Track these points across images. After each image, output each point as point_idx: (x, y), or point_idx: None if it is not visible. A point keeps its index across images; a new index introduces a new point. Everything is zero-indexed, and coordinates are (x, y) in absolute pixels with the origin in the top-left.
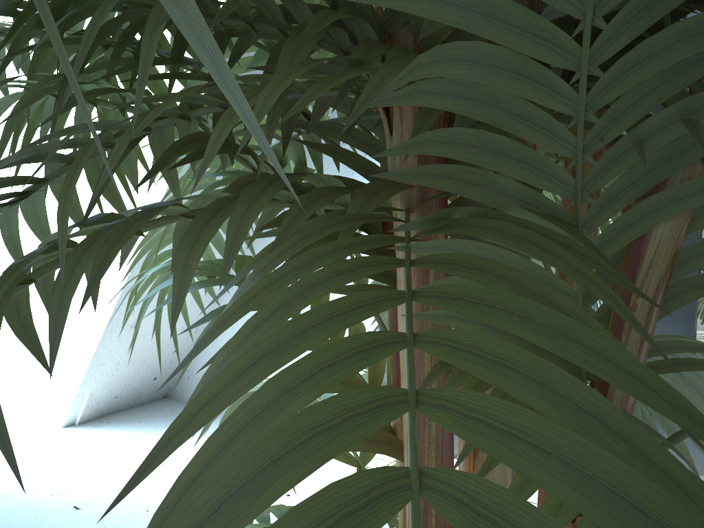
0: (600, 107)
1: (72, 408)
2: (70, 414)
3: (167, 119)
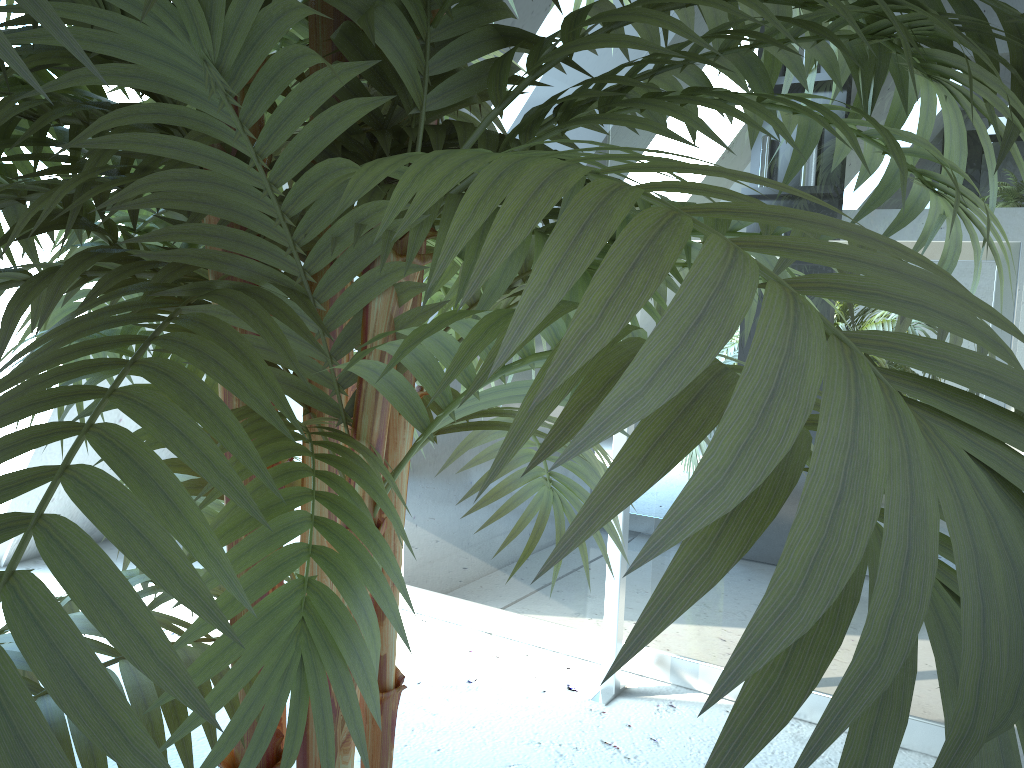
0: (295, 214)
1: None
2: None
3: (7, 201)
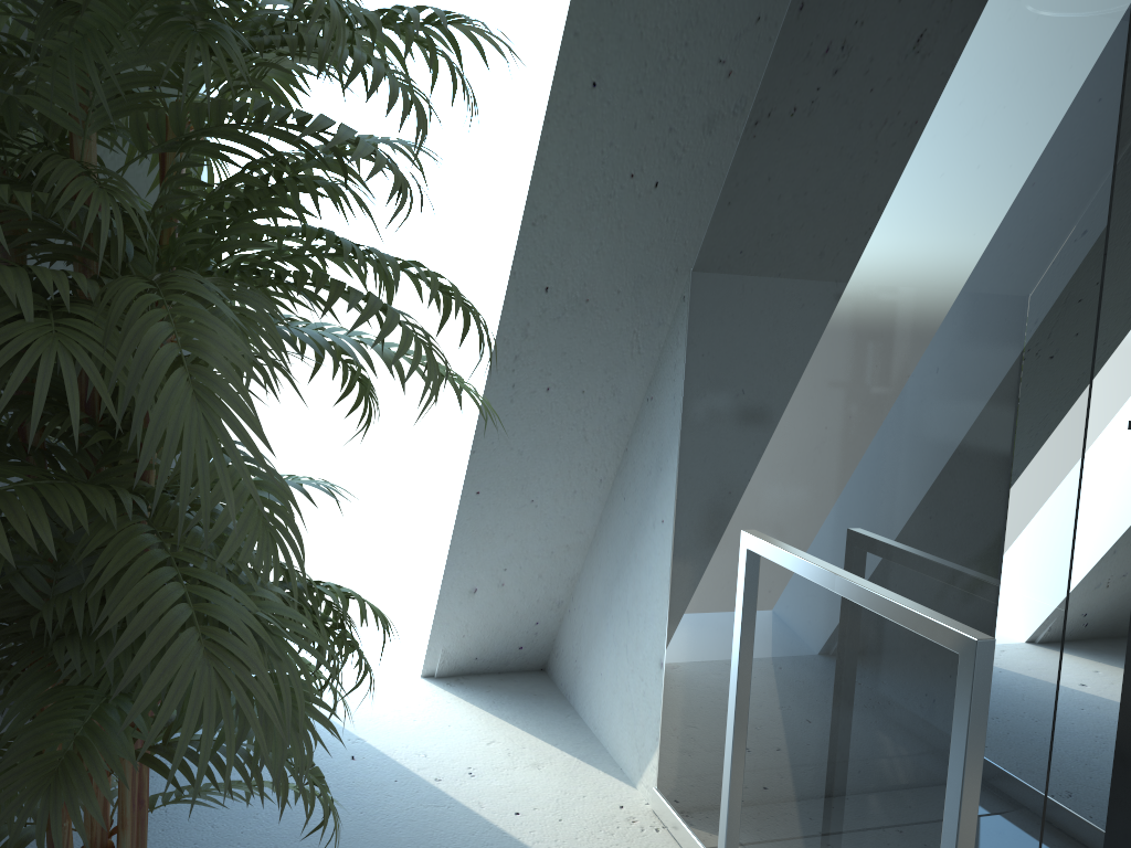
0: None
1: (427, 660)
2: (426, 666)
3: None
